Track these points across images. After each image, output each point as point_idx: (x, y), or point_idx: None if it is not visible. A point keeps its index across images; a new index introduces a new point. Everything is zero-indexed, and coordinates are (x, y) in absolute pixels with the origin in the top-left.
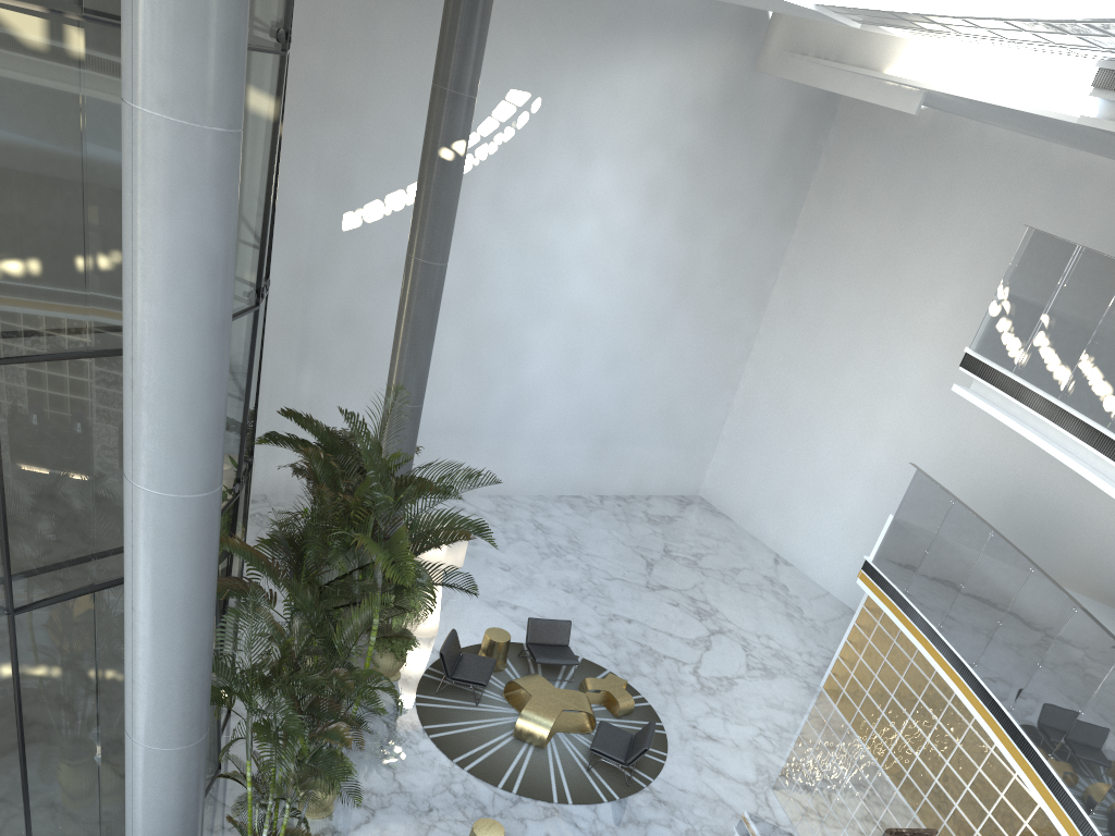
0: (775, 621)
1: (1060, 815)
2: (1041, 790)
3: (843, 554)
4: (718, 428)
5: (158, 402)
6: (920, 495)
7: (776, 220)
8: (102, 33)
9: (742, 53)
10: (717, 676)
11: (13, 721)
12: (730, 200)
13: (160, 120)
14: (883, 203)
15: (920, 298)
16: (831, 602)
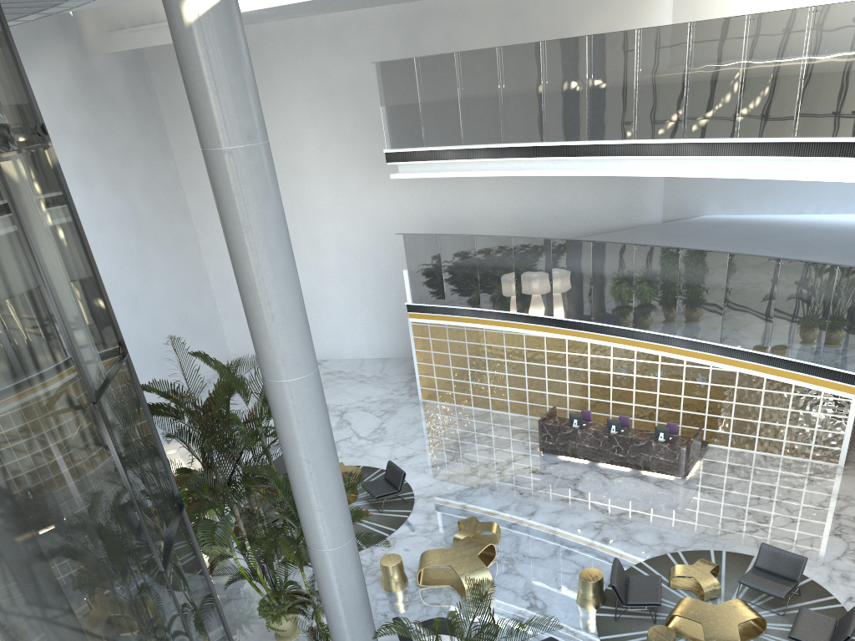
0: (359, 388)
1: (617, 341)
2: (599, 338)
3: (355, 331)
4: (215, 310)
5: (292, 319)
6: (416, 247)
7: (160, 152)
8: (27, 157)
9: (72, 48)
10: (372, 431)
11: None
12: (128, 154)
13: (251, 147)
14: None
15: (293, 151)
16: (370, 362)
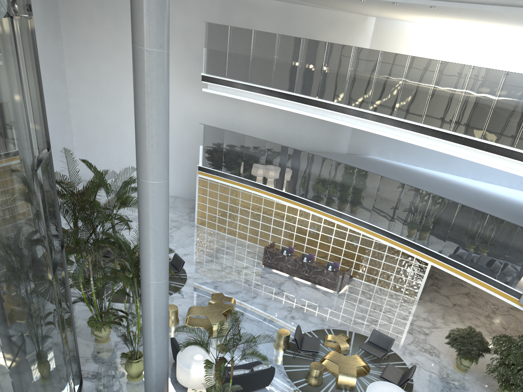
0: None
1: (315, 211)
2: (305, 207)
3: None
4: (71, 144)
5: (162, 149)
6: (210, 134)
7: (54, 36)
8: (21, 21)
9: None
10: None
11: (60, 326)
12: None
13: (161, 52)
14: (102, 19)
15: None
16: None
